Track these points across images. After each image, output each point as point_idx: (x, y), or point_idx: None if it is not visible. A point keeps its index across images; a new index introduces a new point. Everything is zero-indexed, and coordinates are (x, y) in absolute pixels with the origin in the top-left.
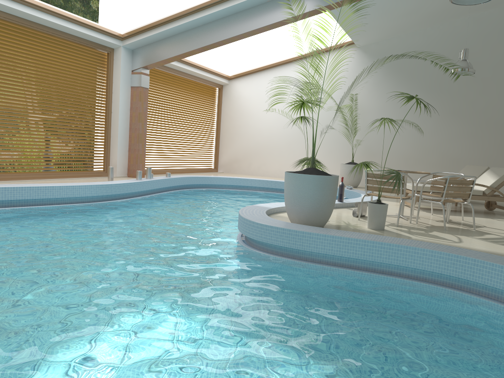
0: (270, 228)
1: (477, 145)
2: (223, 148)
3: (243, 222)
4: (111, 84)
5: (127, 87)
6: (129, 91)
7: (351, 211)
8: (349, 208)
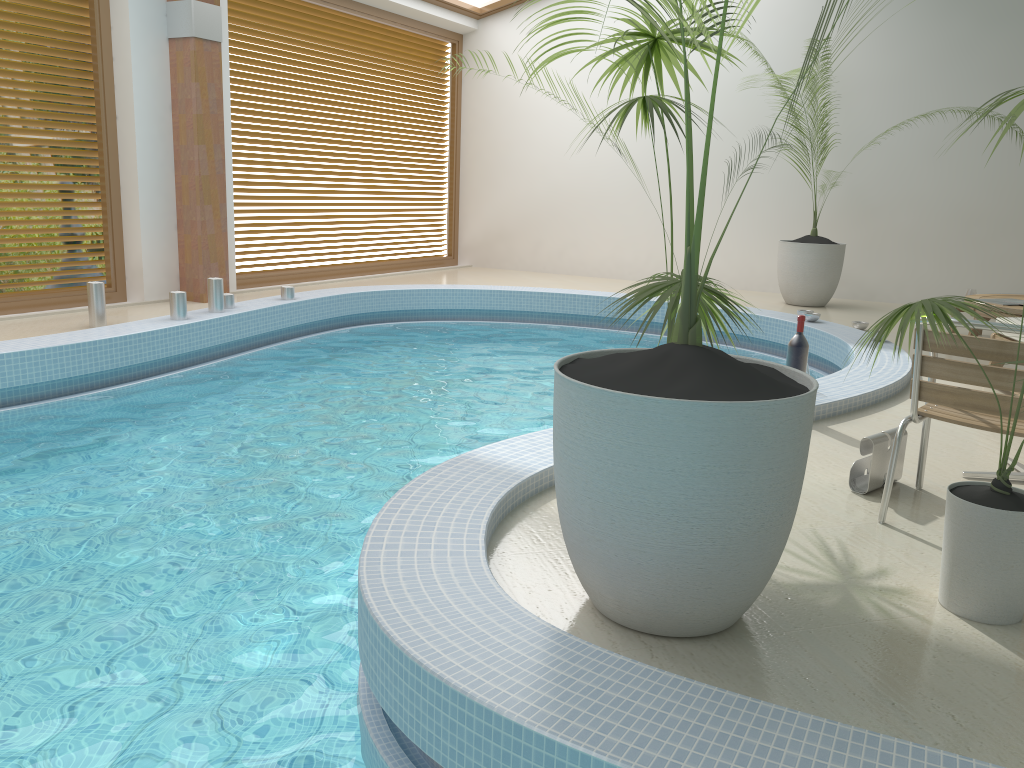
0: (457, 702)
1: None
2: (470, 203)
3: (361, 612)
4: (108, 35)
5: (155, 42)
6: (165, 54)
7: (835, 448)
8: (825, 430)
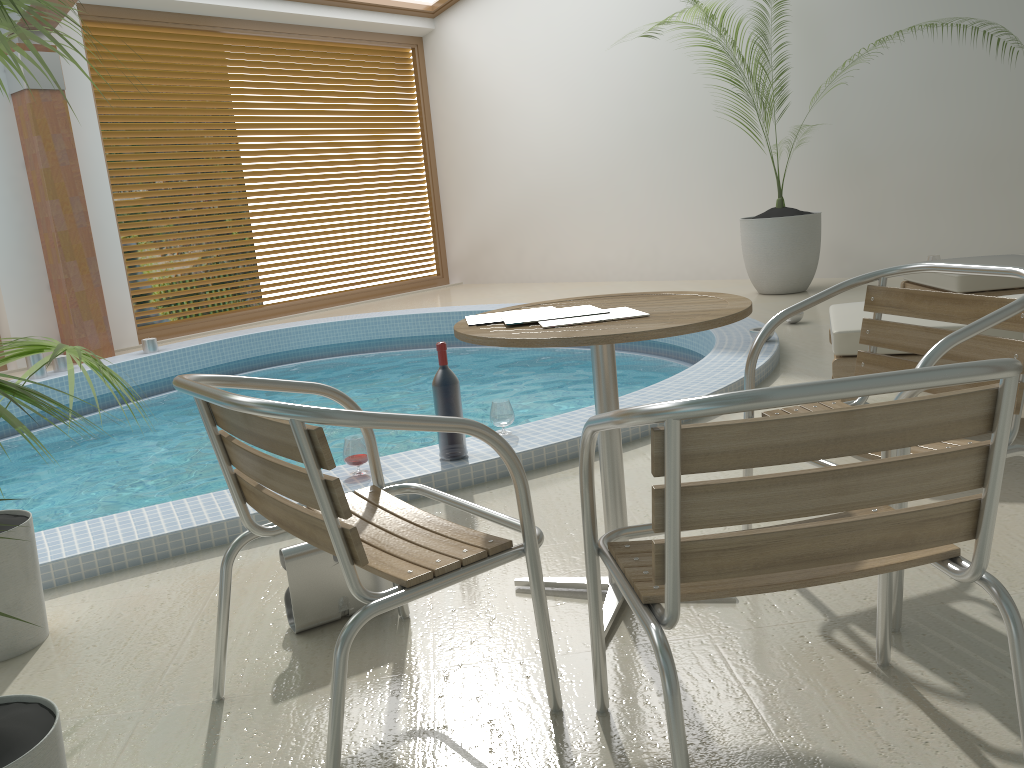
0: None
1: None
2: (452, 216)
3: None
4: None
5: None
6: (9, 111)
7: None
8: None
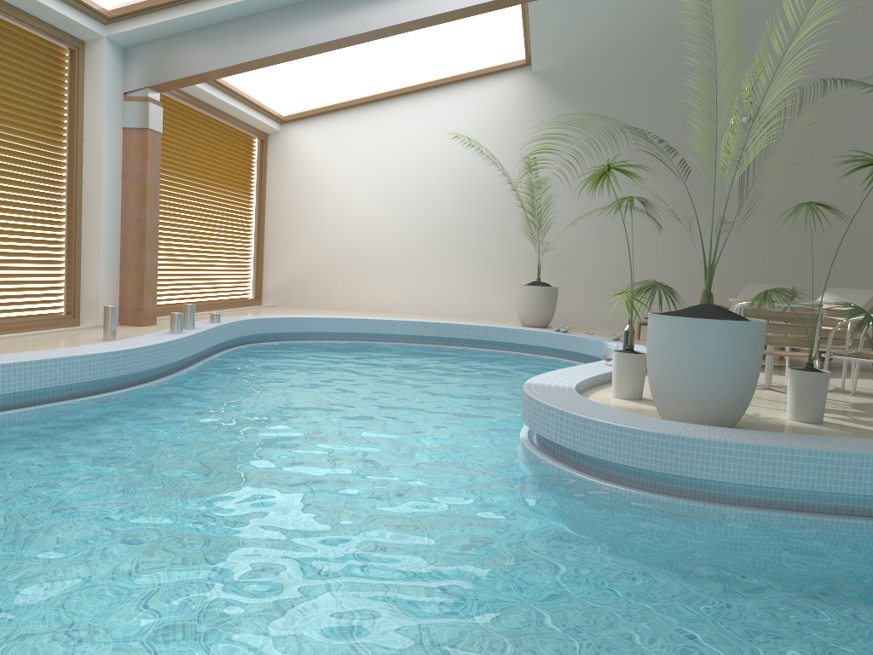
0: (690, 442)
1: (737, 250)
2: (273, 258)
3: (594, 430)
4: (82, 122)
5: (116, 129)
6: (120, 138)
7: None
8: None
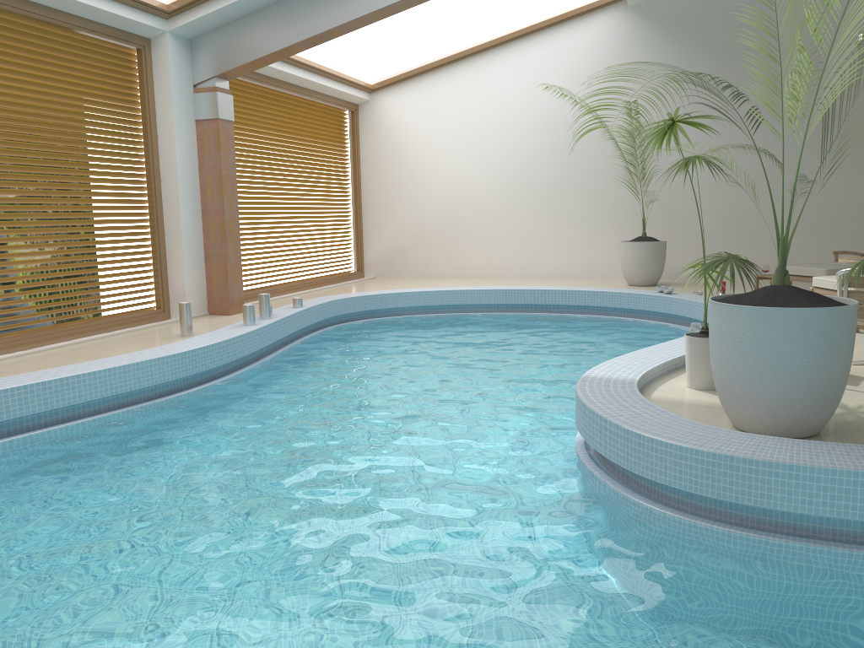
0: (746, 464)
1: None
2: (371, 230)
3: (637, 444)
4: (154, 119)
5: (188, 123)
6: (193, 131)
7: None
8: None
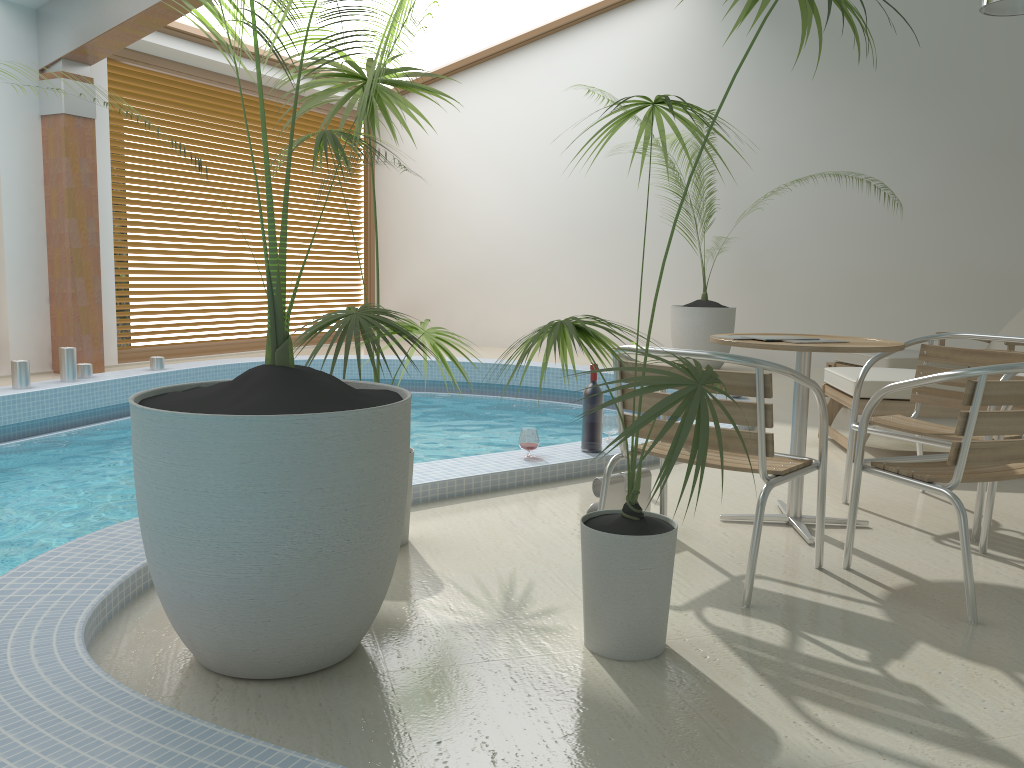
0: None
1: None
2: (385, 278)
3: None
4: None
5: (26, 119)
6: (37, 130)
7: None
8: None
